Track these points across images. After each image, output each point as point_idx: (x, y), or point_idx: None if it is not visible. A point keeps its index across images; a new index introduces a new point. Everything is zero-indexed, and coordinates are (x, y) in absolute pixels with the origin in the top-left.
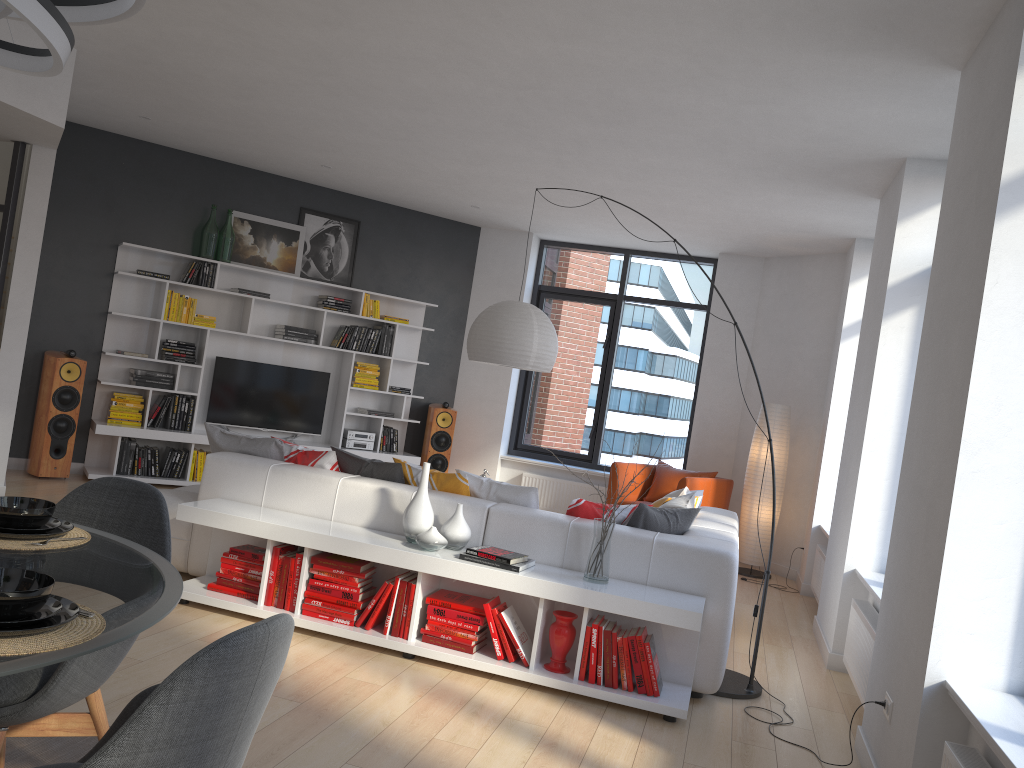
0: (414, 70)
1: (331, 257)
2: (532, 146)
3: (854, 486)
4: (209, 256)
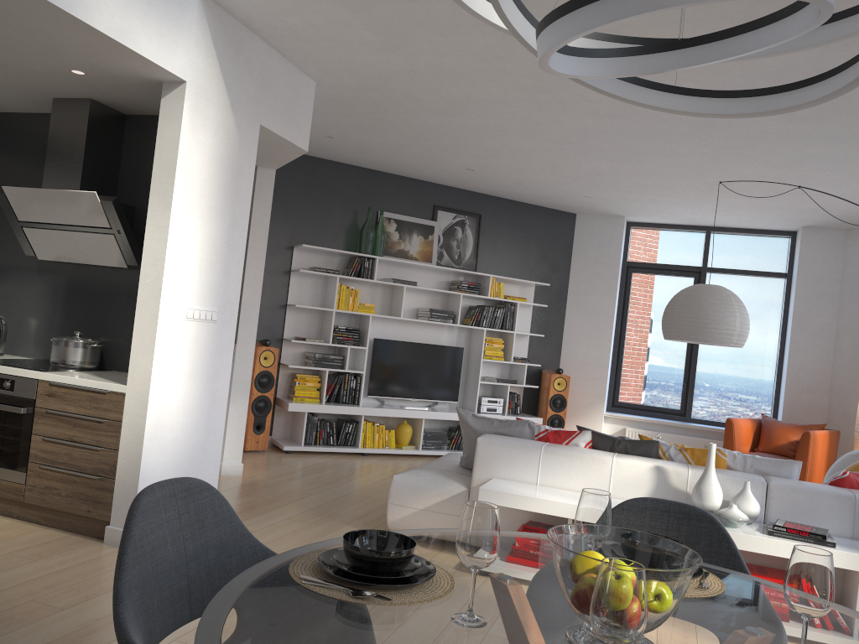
0: None
1: (459, 247)
2: (701, 143)
3: None
4: (368, 252)
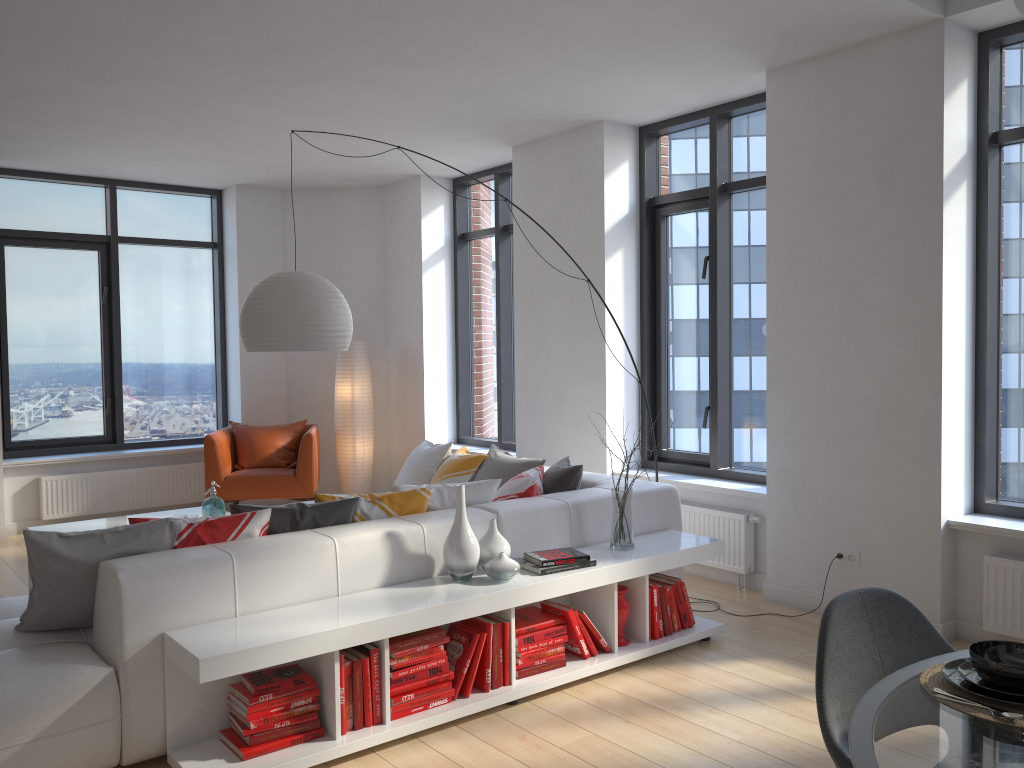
0: None
1: None
2: (242, 71)
3: (596, 405)
4: None
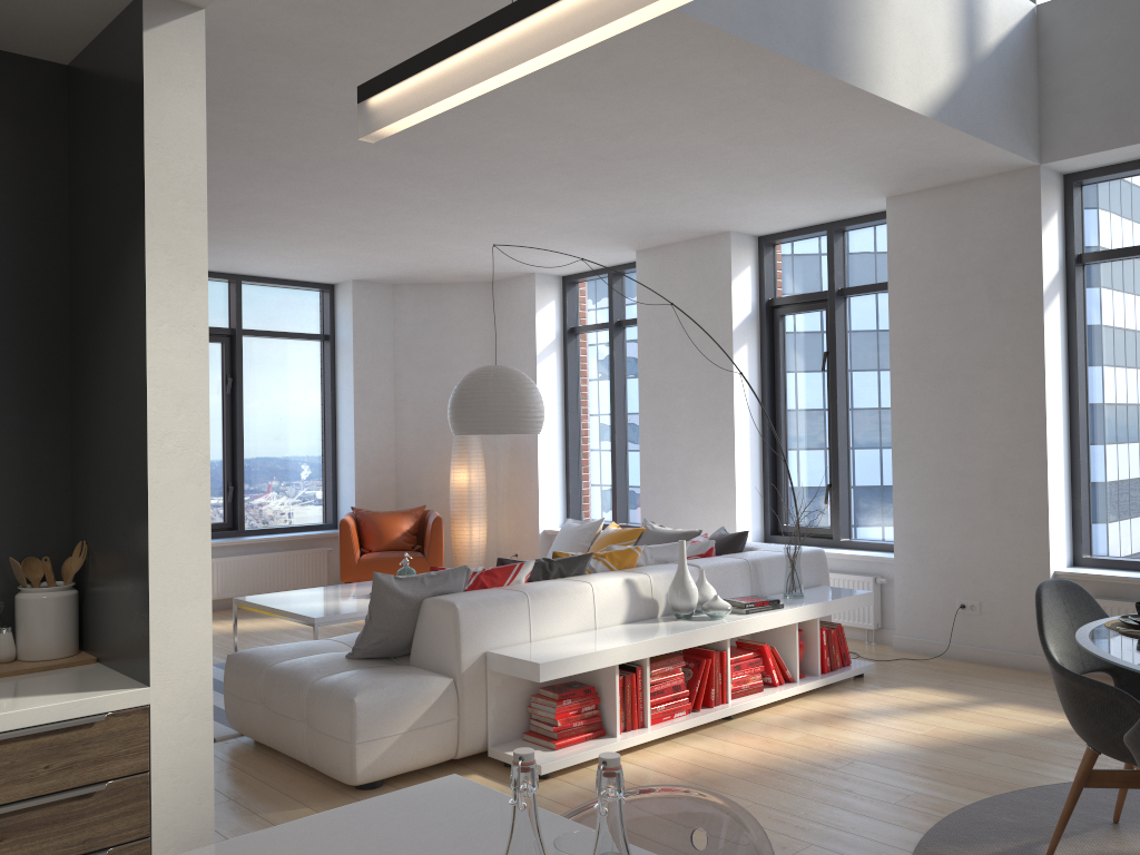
0: (534, 129)
1: None
2: (446, 192)
3: (725, 484)
4: None
